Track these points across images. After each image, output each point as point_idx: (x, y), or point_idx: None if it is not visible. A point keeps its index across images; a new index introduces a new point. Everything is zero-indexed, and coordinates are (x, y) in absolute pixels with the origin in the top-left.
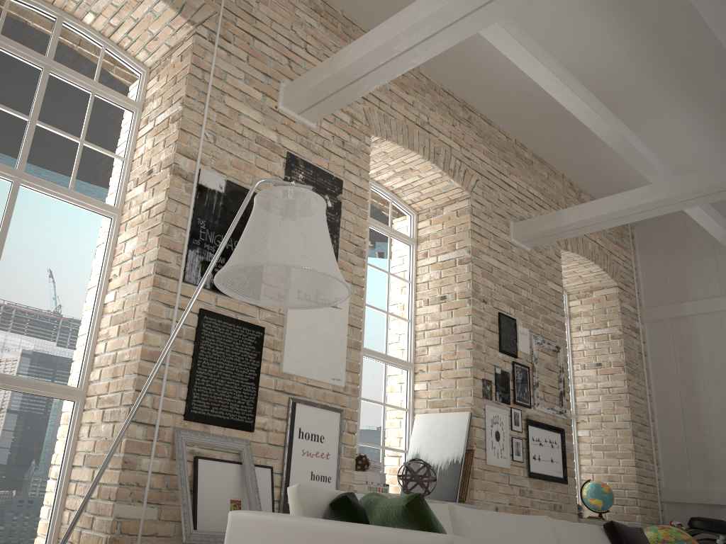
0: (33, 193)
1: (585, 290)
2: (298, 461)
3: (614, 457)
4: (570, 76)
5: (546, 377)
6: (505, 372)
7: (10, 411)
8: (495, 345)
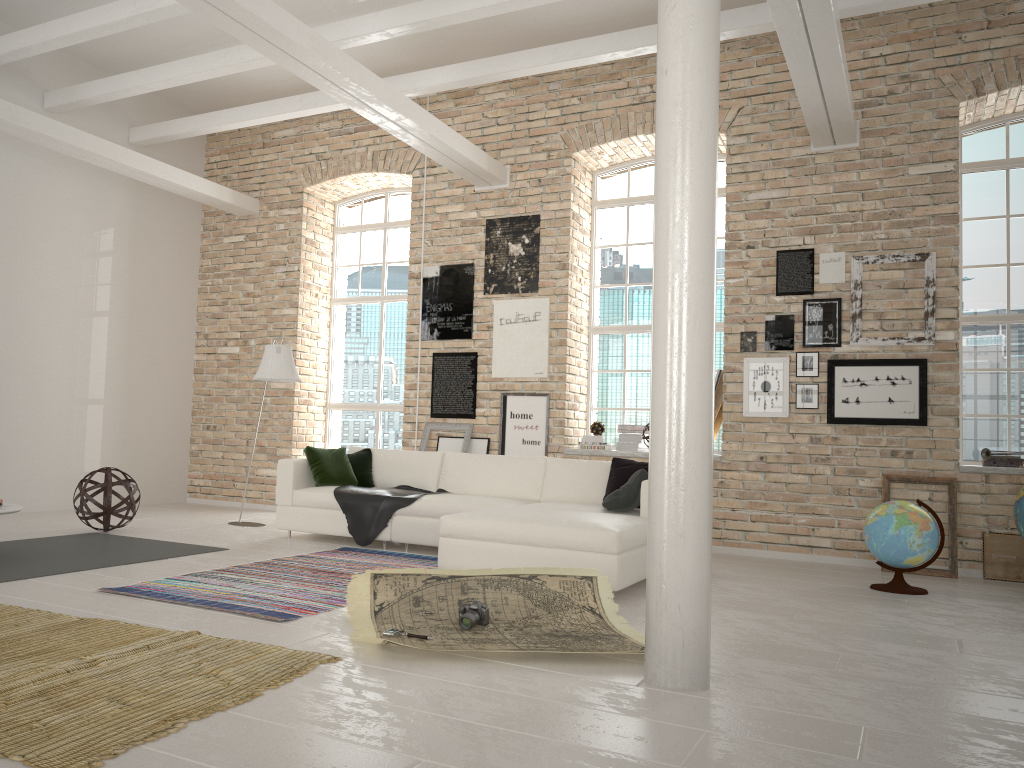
0: (391, 304)
1: None
2: (511, 433)
3: None
4: (641, 32)
5: (891, 300)
6: (786, 316)
7: (400, 422)
8: (768, 290)
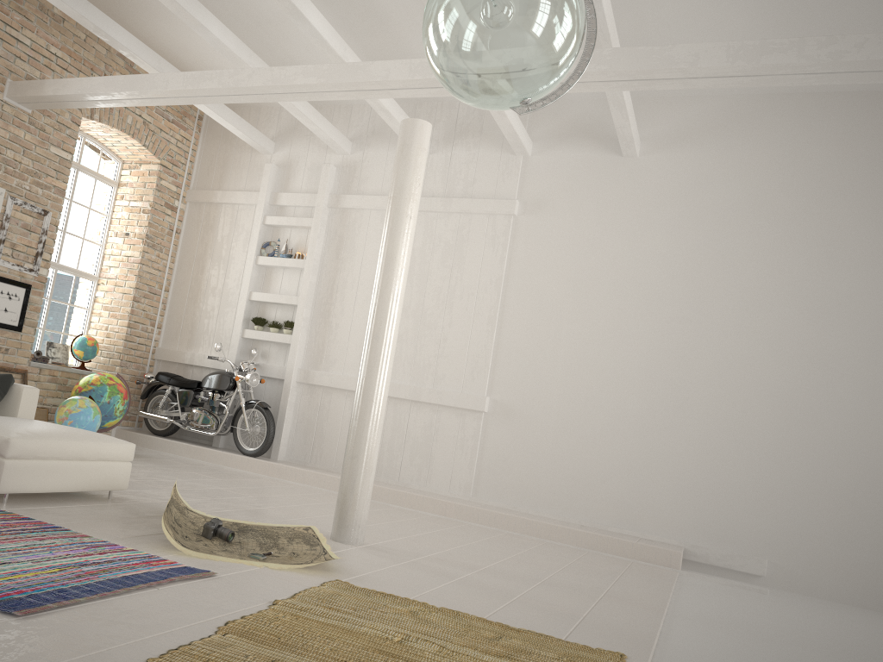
0: None
1: (137, 161)
2: None
3: (115, 318)
4: None
5: (21, 236)
6: None
7: None
8: None
